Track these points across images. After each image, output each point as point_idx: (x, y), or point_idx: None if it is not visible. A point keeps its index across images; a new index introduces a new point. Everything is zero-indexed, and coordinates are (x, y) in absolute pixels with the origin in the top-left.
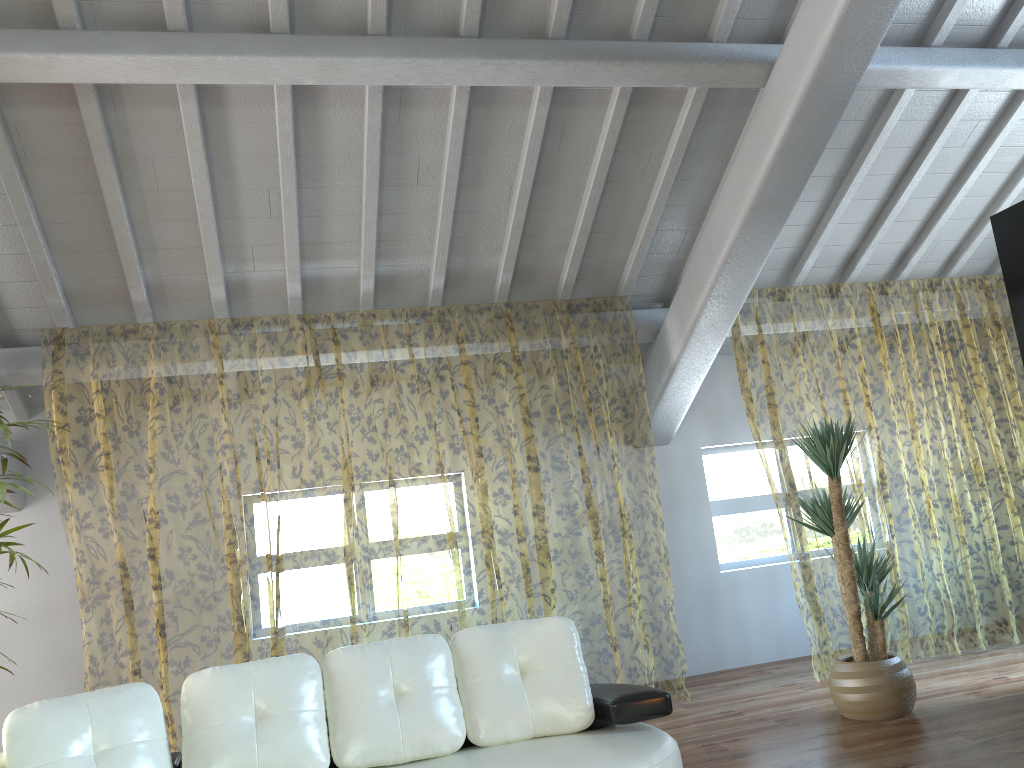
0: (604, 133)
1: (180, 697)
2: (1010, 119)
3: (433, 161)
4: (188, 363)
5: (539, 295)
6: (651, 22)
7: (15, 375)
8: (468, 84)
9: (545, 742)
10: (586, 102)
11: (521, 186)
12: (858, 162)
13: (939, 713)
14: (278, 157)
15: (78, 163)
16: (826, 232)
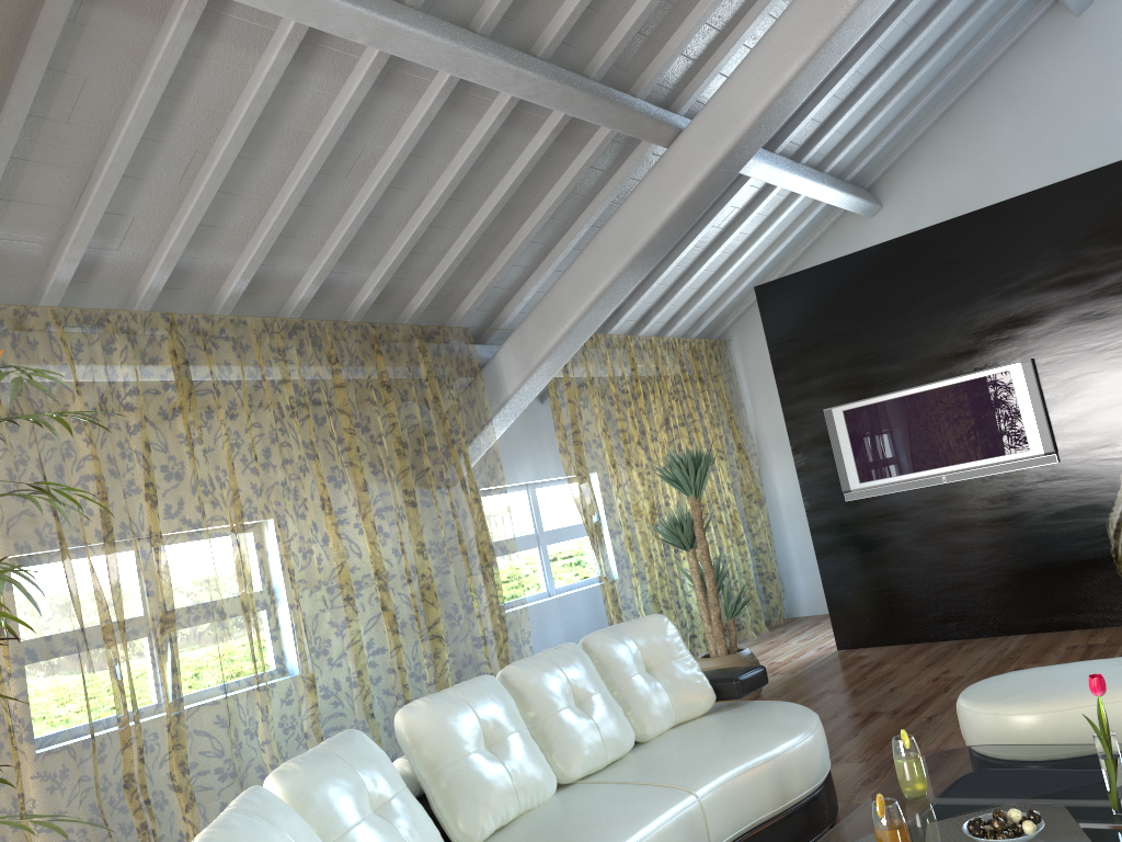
0: (525, 160)
1: None
2: (754, 211)
3: (374, 155)
4: None
5: (383, 319)
6: (610, 67)
7: None
8: (485, 84)
9: (697, 725)
10: (522, 126)
11: (439, 198)
12: None
13: (781, 688)
14: (238, 114)
15: None
16: None
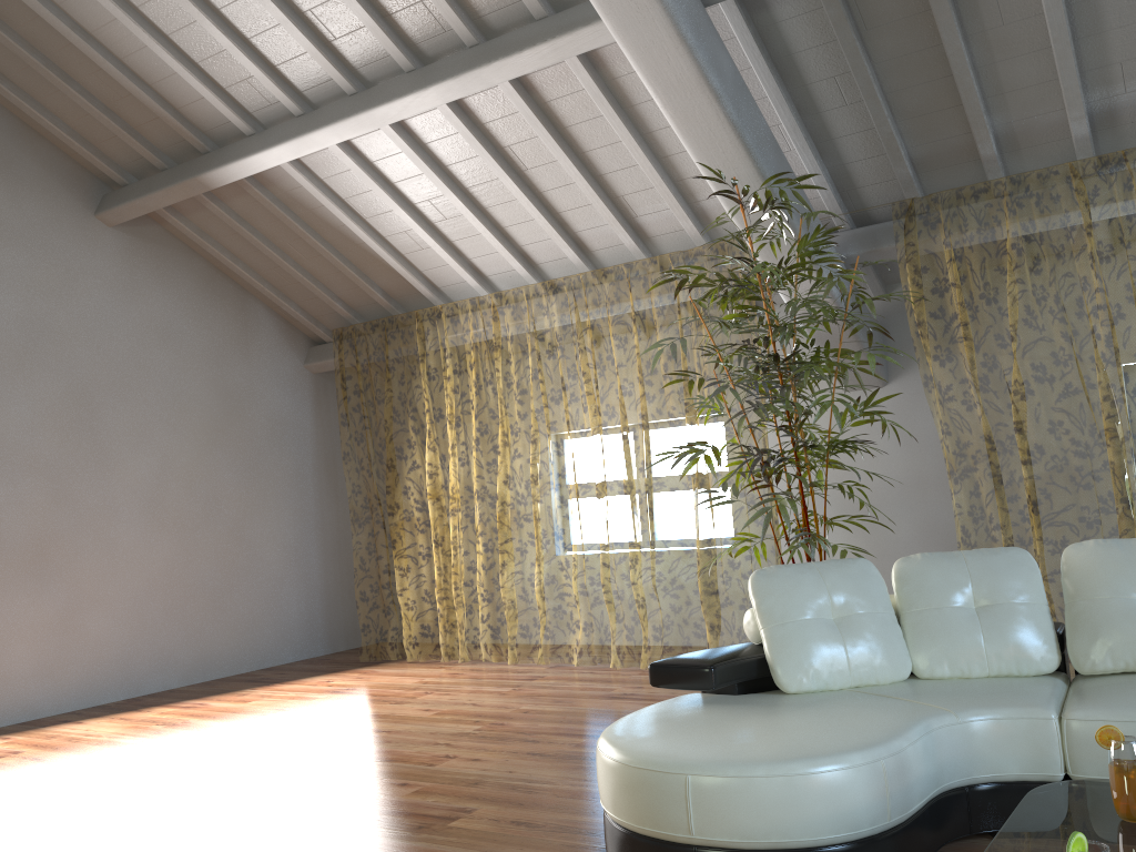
0: None
1: (1056, 591)
2: None
3: None
4: (1045, 221)
5: None
6: None
7: (870, 253)
8: None
9: None
10: None
11: None
12: None
13: None
14: None
15: (915, 19)
16: None
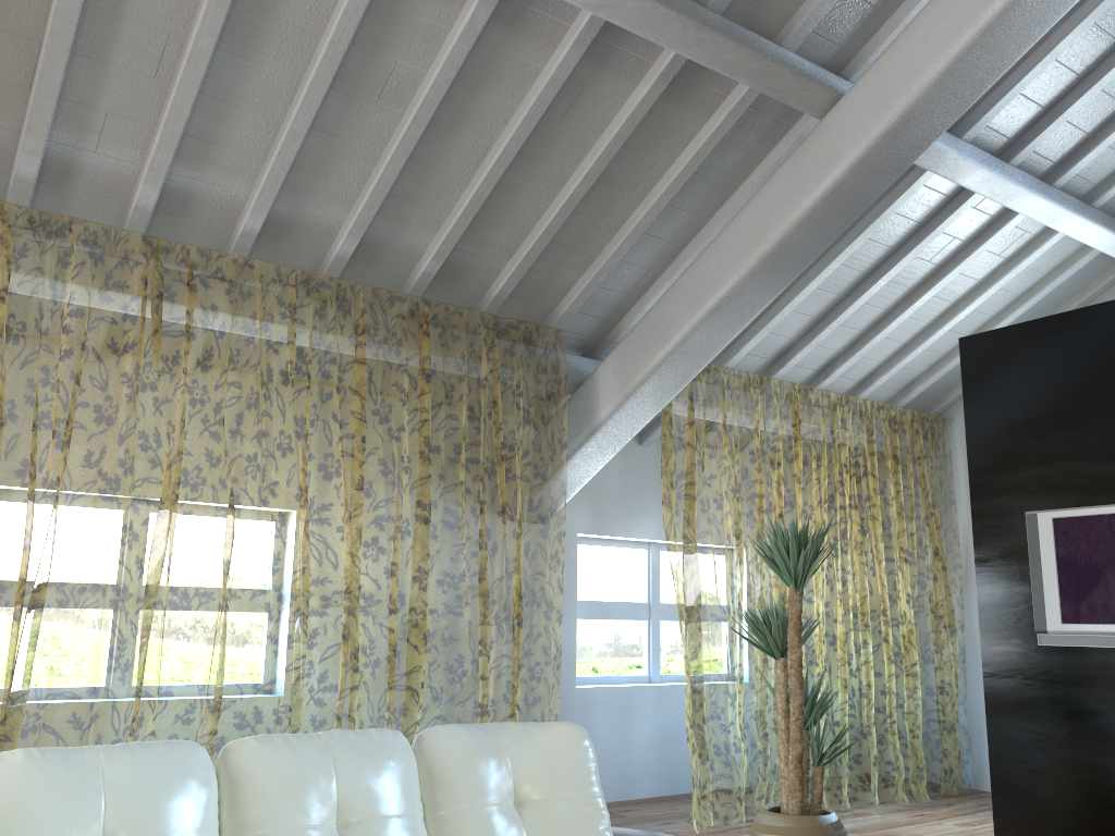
0: (623, 116)
1: None
2: (982, 245)
3: (410, 77)
4: None
5: (457, 303)
6: None
7: None
8: None
9: None
10: (619, 69)
11: (504, 150)
12: (841, 246)
13: None
14: None
15: None
16: (779, 316)
